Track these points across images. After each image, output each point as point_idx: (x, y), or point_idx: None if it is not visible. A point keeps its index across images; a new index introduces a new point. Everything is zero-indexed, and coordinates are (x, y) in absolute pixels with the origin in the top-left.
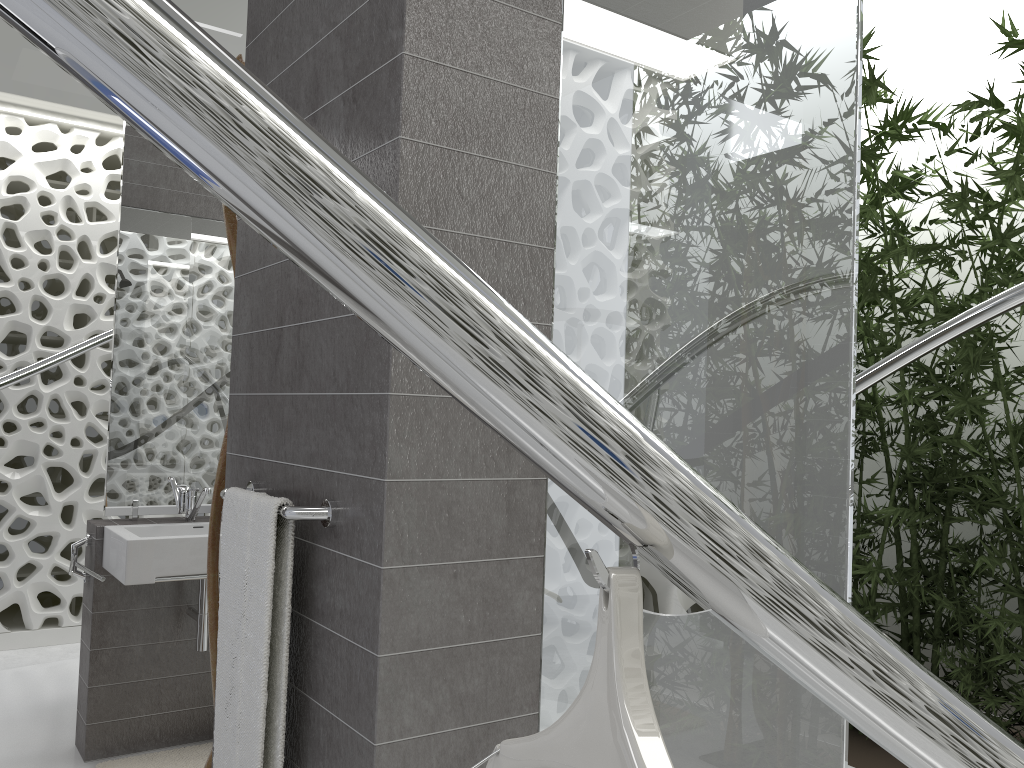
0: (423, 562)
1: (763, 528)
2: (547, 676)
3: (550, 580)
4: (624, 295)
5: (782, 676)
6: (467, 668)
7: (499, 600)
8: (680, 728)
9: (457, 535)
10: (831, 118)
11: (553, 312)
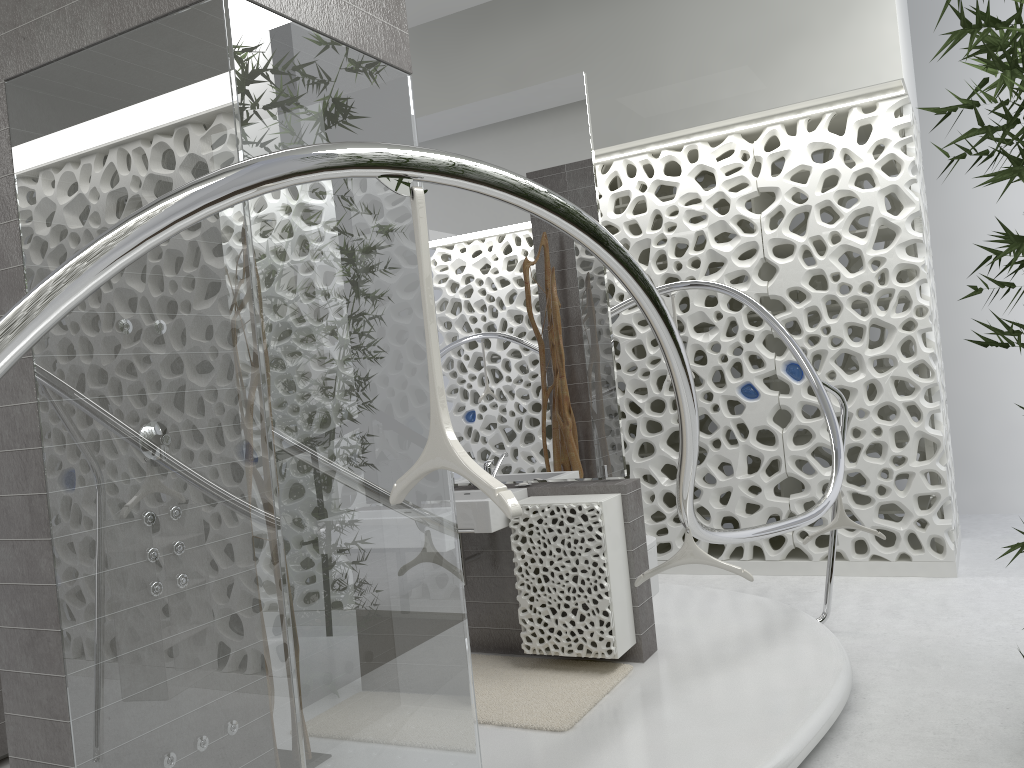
0: (0, 538)
1: (190, 528)
2: (62, 610)
3: (56, 553)
4: (72, 372)
5: (223, 651)
6: (24, 597)
7: (33, 562)
8: (144, 666)
9: (11, 525)
10: (209, 162)
11: (37, 393)
